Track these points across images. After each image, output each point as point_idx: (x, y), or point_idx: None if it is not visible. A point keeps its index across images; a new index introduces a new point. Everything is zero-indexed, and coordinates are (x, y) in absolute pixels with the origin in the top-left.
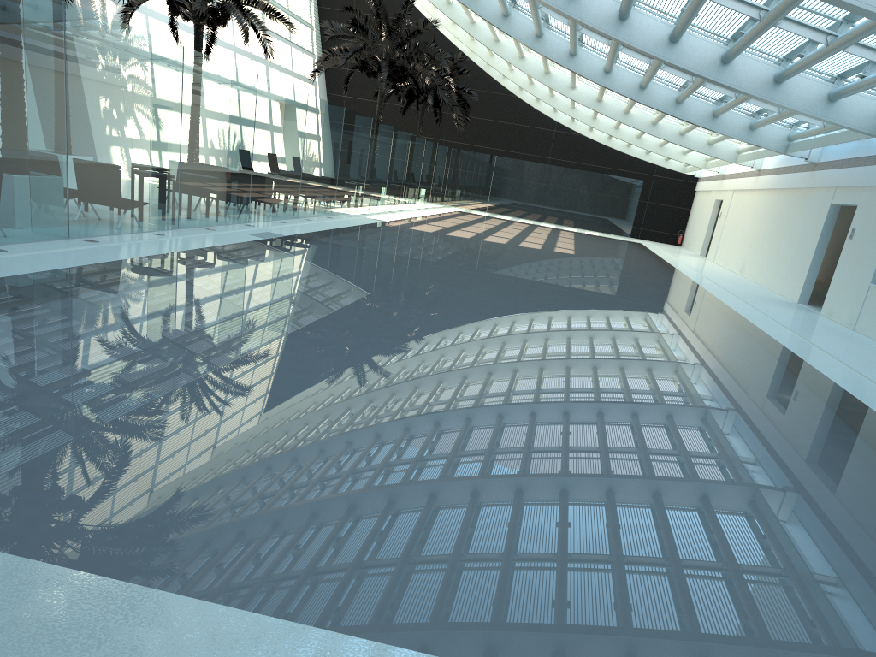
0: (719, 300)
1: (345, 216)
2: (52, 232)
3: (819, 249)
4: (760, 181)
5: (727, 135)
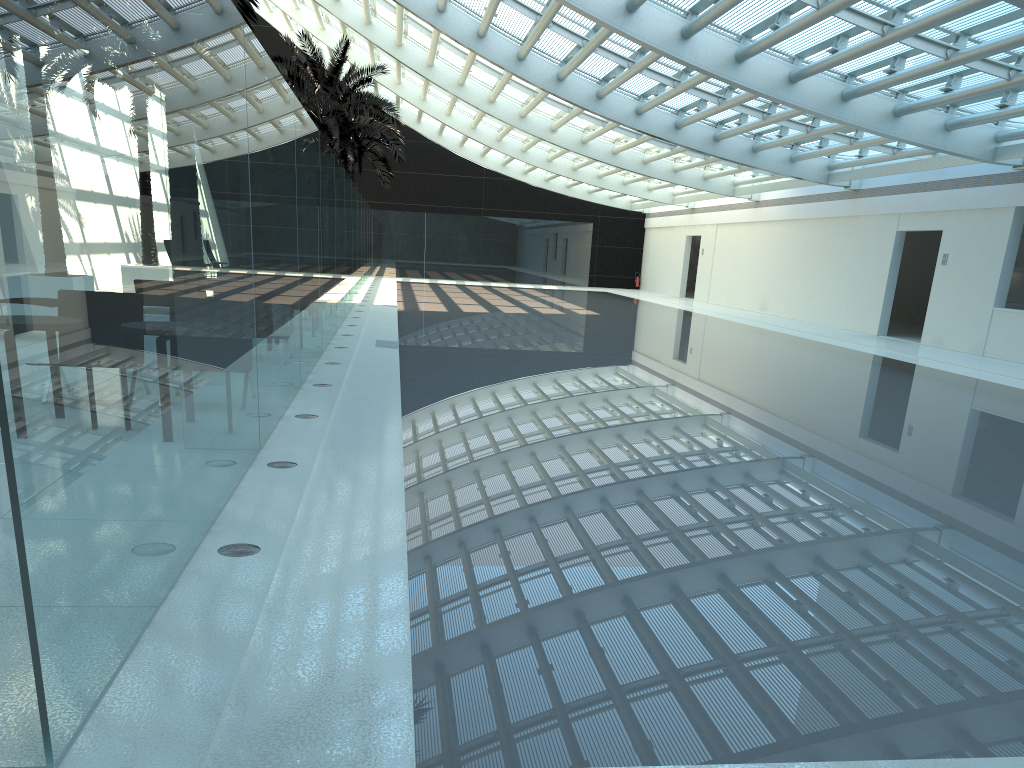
0: (832, 344)
1: (360, 306)
2: (297, 382)
3: (891, 278)
4: (764, 213)
5: (769, 170)
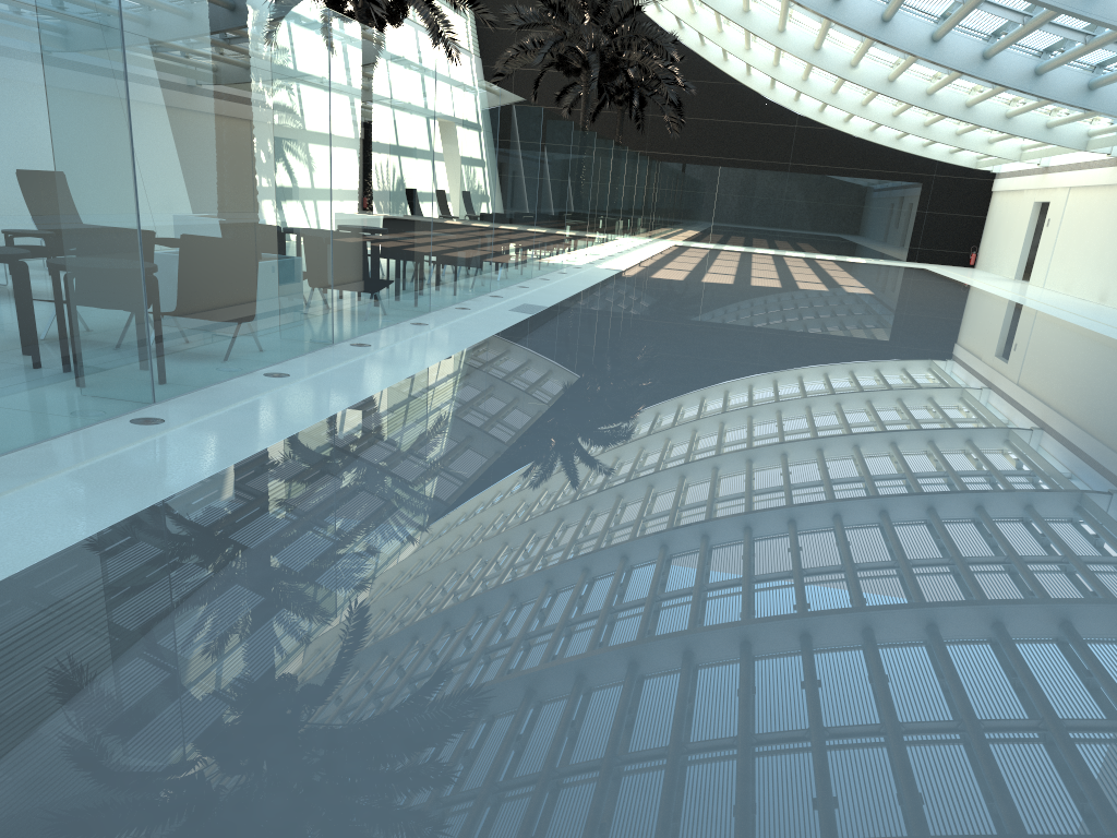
0: None
1: (574, 268)
2: (318, 338)
3: None
4: None
5: (1109, 114)
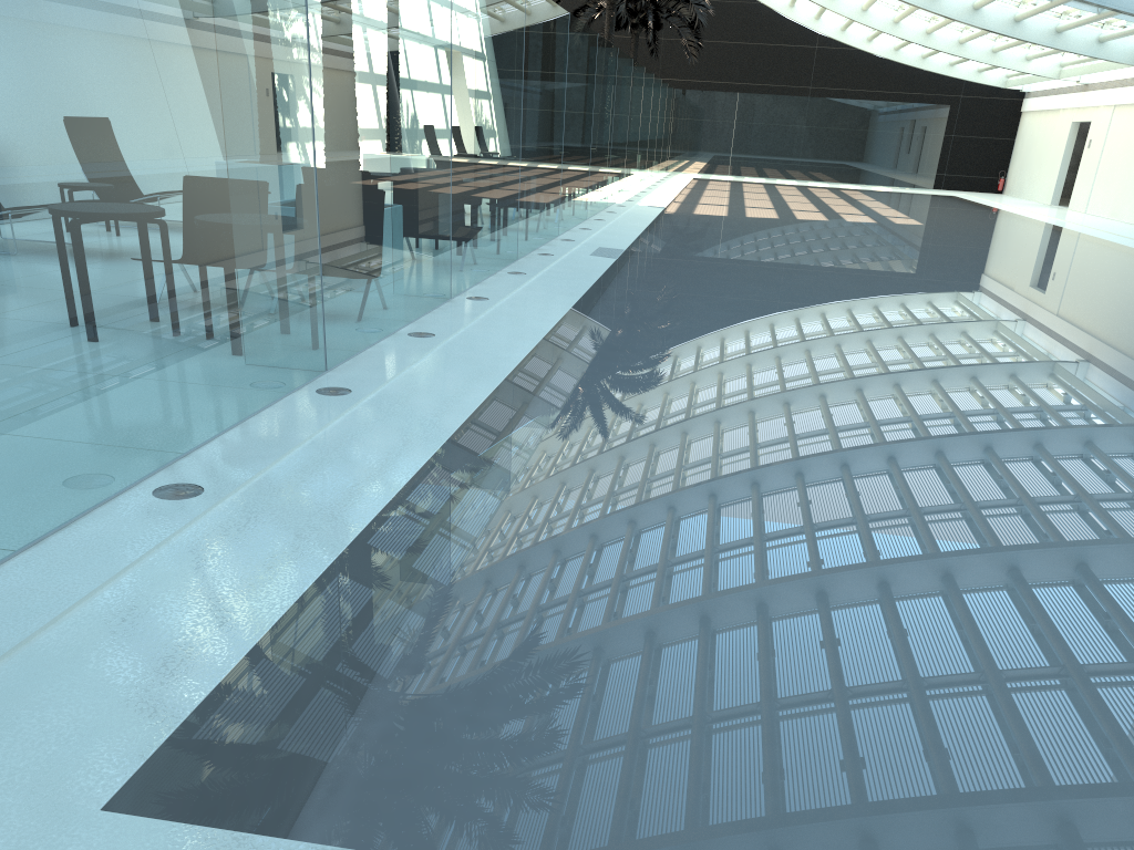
0: None
1: (618, 206)
2: (440, 293)
3: None
4: None
5: None
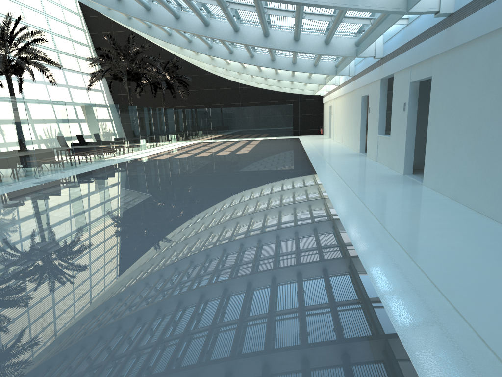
0: (309, 161)
1: (111, 160)
2: None
3: (363, 121)
4: (340, 91)
5: (303, 72)
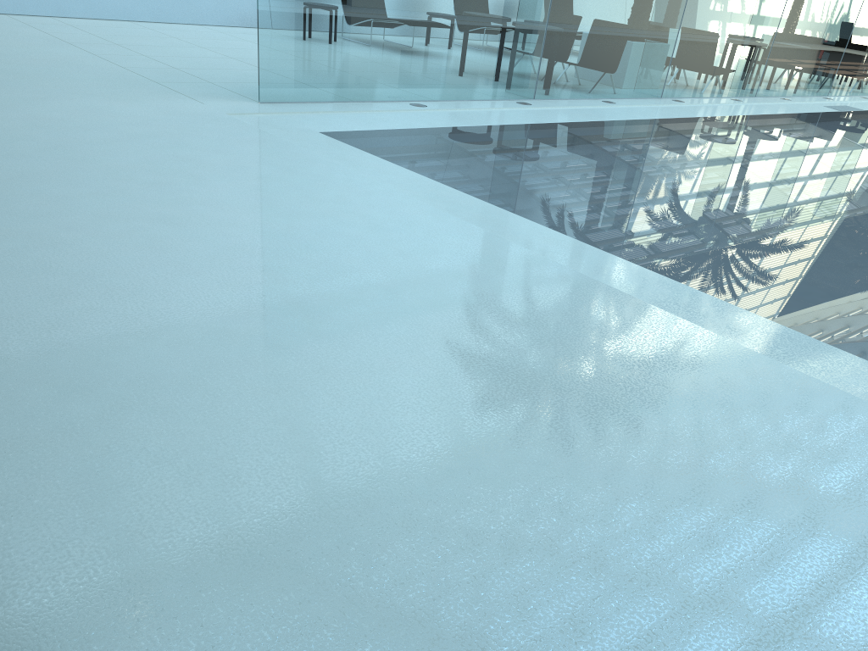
0: None
1: None
2: (650, 91)
3: None
4: None
5: None
